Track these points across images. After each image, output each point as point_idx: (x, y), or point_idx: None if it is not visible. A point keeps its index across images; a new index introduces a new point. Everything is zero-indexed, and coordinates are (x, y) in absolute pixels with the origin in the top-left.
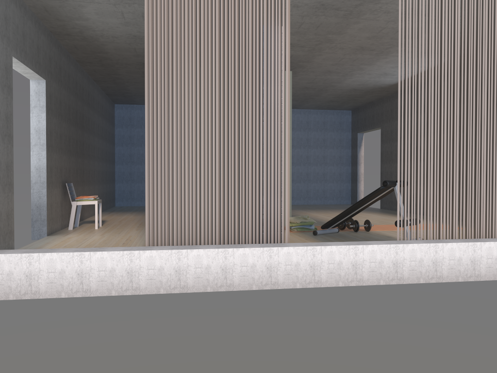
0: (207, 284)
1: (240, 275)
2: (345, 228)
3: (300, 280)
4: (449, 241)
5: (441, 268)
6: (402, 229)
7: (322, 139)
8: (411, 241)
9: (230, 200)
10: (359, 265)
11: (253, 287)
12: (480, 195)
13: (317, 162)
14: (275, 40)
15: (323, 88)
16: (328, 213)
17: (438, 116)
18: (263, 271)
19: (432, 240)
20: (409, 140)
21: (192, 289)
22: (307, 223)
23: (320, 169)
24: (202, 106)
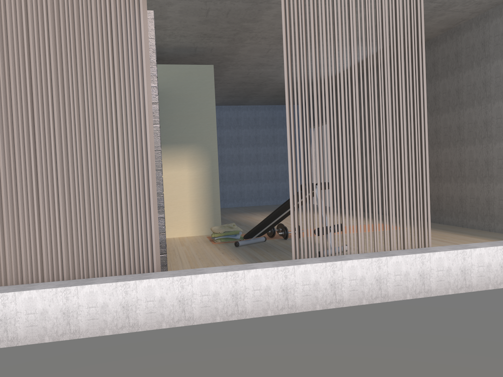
0: (44, 333)
1: (88, 318)
2: (277, 235)
3: (167, 319)
4: (351, 258)
5: (341, 291)
6: (297, 246)
7: (271, 136)
8: (308, 259)
9: (79, 225)
10: (240, 295)
11: (106, 332)
12: (389, 200)
13: (267, 160)
14: (127, 25)
15: (261, 82)
16: None
17: (334, 111)
18: (118, 311)
19: (333, 257)
20: (301, 140)
21: (24, 341)
22: (232, 233)
23: (271, 167)
24: (35, 110)
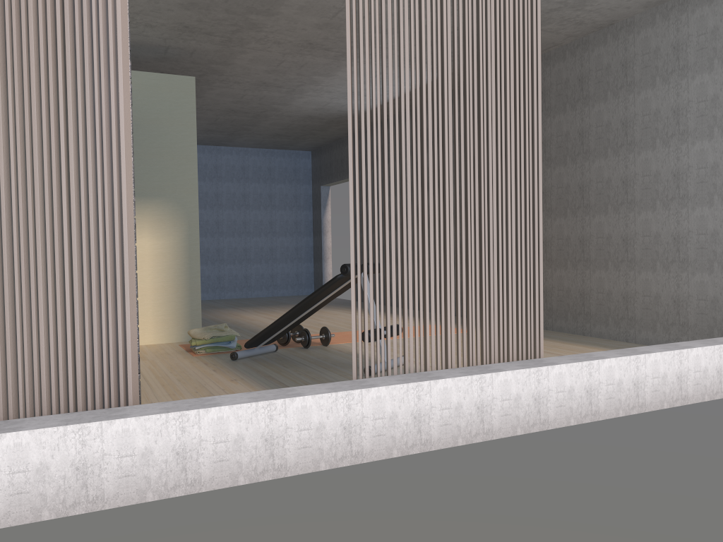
0: None
1: (11, 493)
2: (291, 343)
3: (155, 485)
4: (441, 375)
5: (429, 426)
6: (361, 359)
7: (267, 194)
8: (378, 379)
9: None
10: (278, 439)
11: (44, 514)
12: (490, 290)
13: (260, 231)
14: None
15: (260, 113)
16: (273, 313)
17: (419, 152)
18: (68, 477)
19: (414, 375)
20: (370, 194)
21: None
22: (224, 339)
23: (266, 241)
24: None
